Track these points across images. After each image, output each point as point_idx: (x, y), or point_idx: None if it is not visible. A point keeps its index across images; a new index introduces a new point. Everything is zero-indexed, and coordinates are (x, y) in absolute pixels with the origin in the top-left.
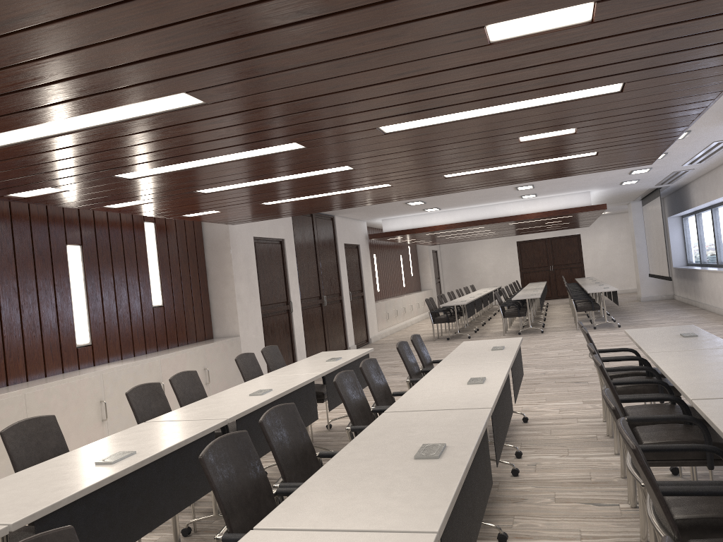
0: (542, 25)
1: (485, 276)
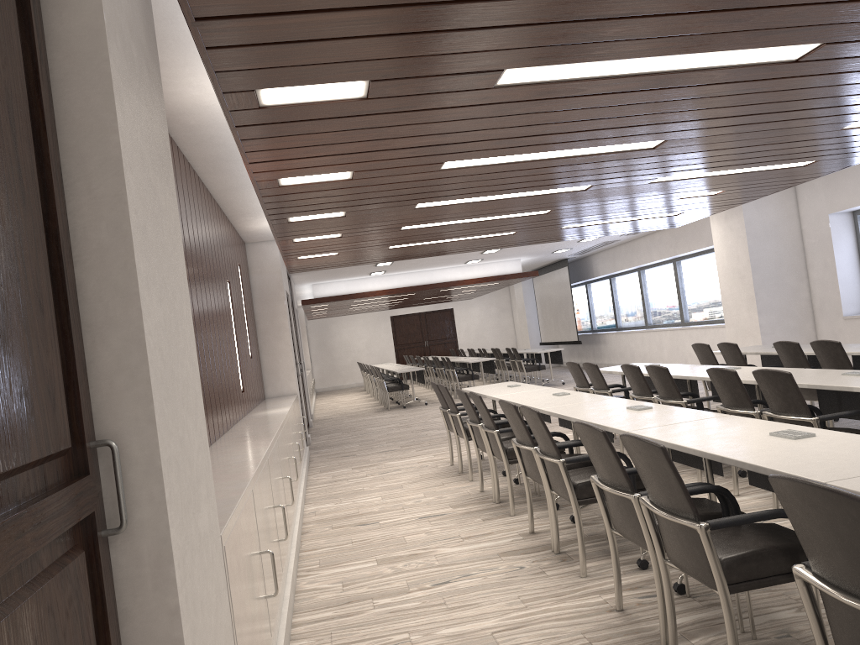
0: None
1: (358, 354)
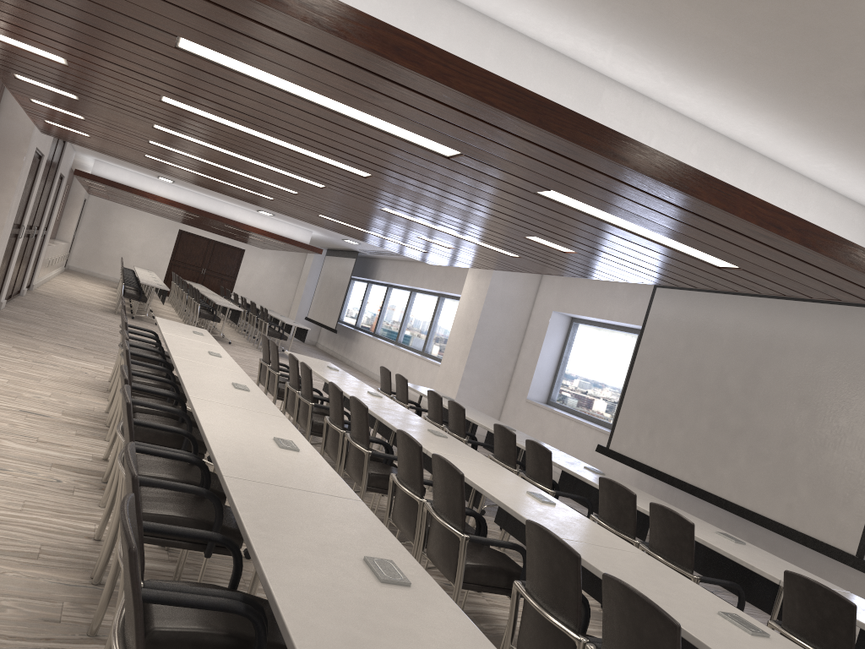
0: (549, 244)
1: (130, 251)
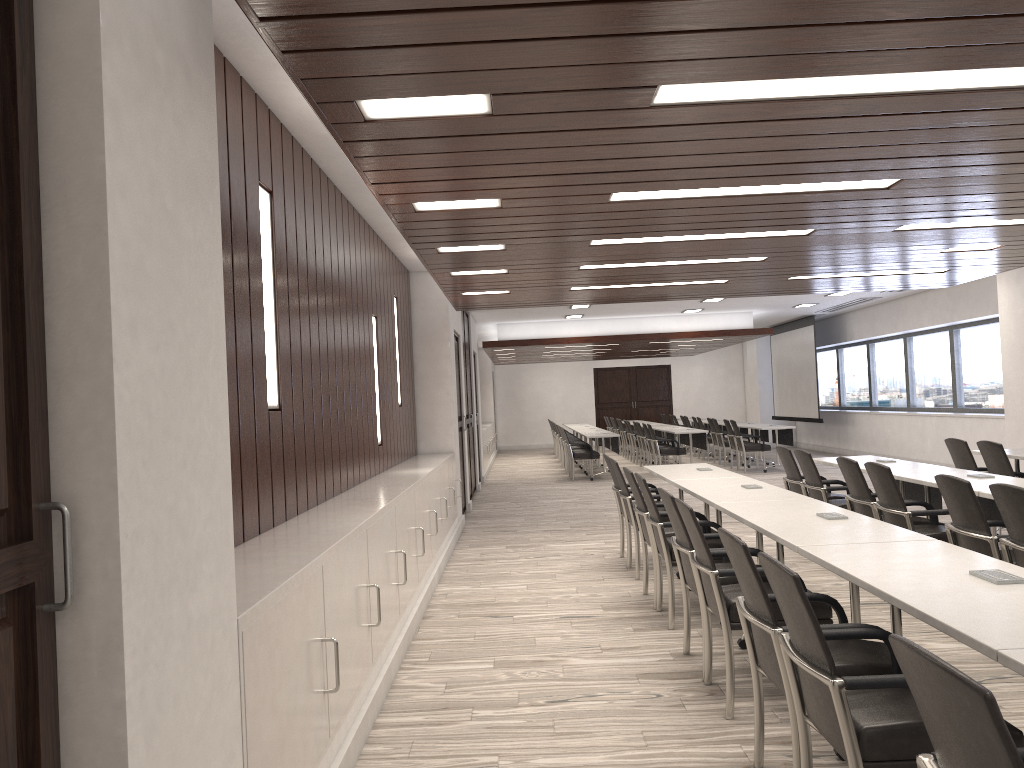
0: None
1: (551, 410)
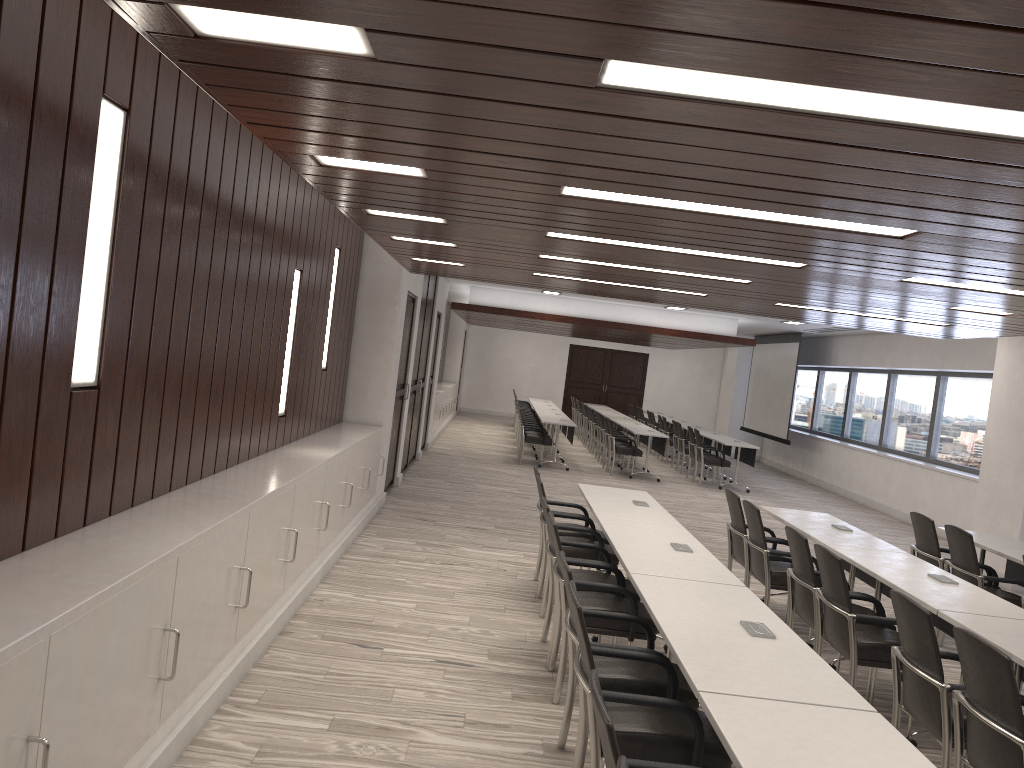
0: None
1: (520, 379)
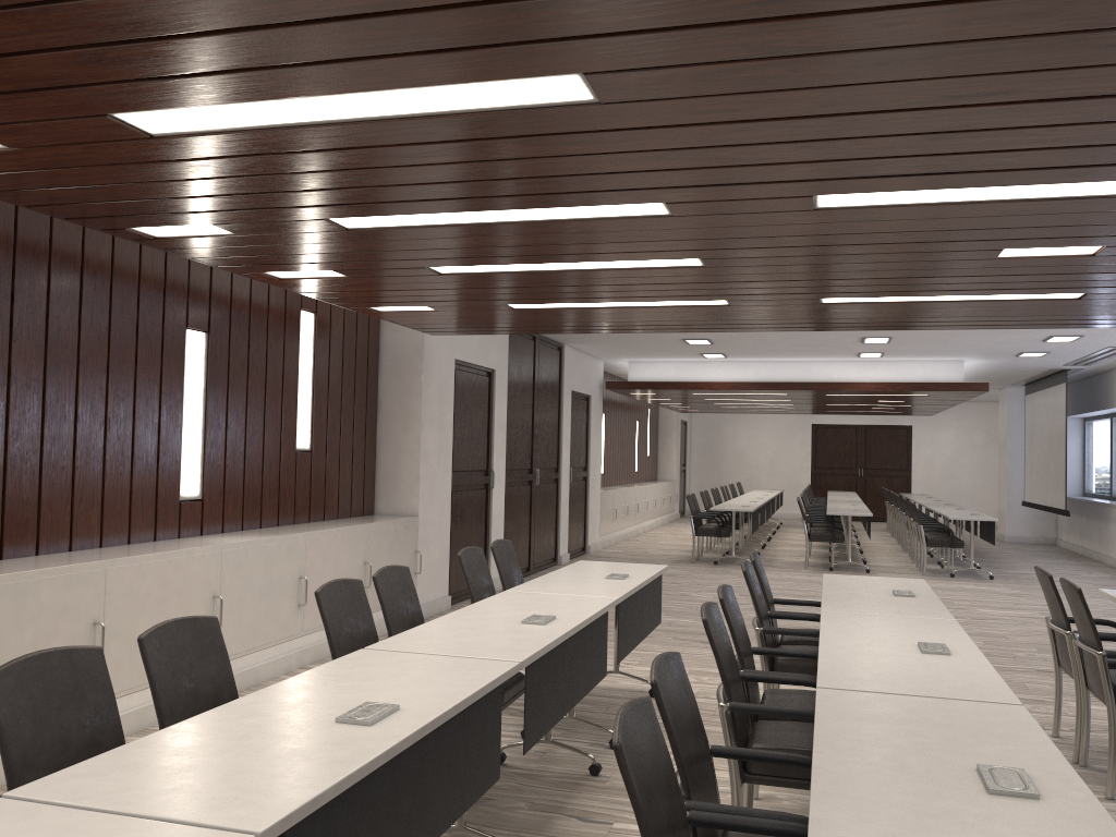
0: None
1: (756, 471)
